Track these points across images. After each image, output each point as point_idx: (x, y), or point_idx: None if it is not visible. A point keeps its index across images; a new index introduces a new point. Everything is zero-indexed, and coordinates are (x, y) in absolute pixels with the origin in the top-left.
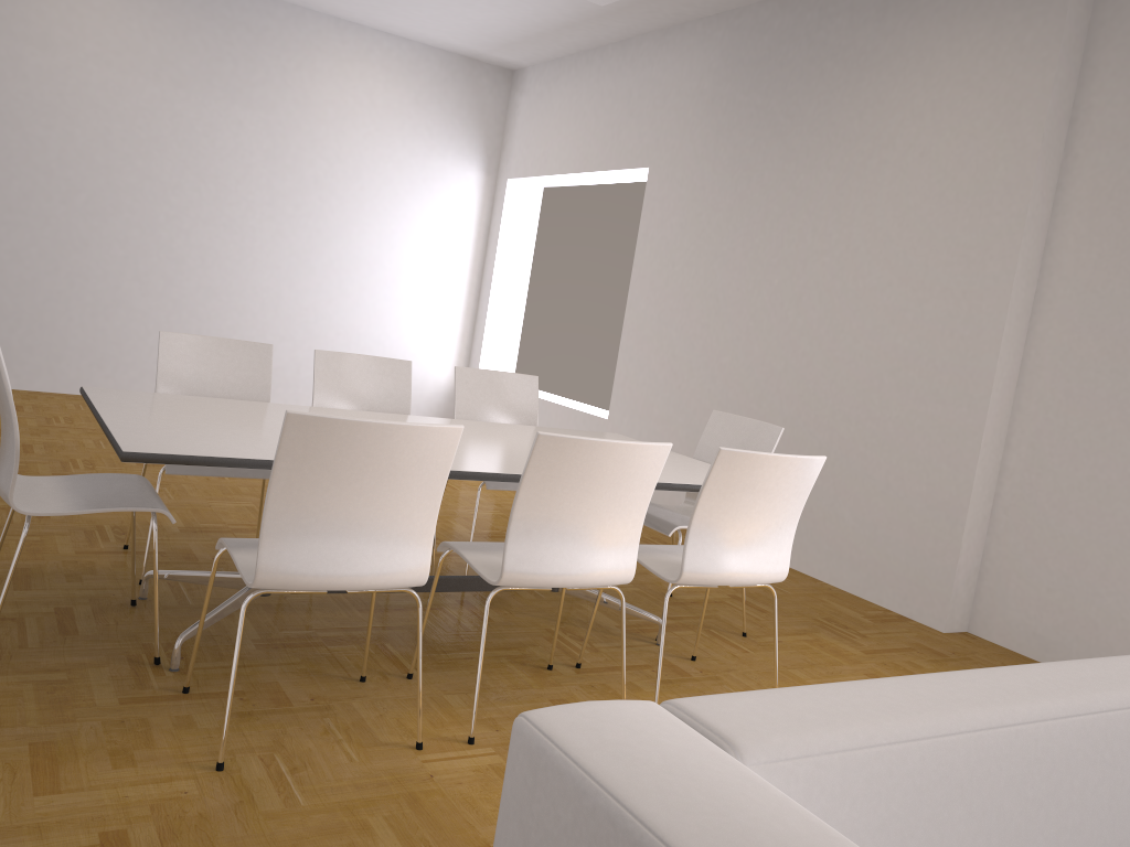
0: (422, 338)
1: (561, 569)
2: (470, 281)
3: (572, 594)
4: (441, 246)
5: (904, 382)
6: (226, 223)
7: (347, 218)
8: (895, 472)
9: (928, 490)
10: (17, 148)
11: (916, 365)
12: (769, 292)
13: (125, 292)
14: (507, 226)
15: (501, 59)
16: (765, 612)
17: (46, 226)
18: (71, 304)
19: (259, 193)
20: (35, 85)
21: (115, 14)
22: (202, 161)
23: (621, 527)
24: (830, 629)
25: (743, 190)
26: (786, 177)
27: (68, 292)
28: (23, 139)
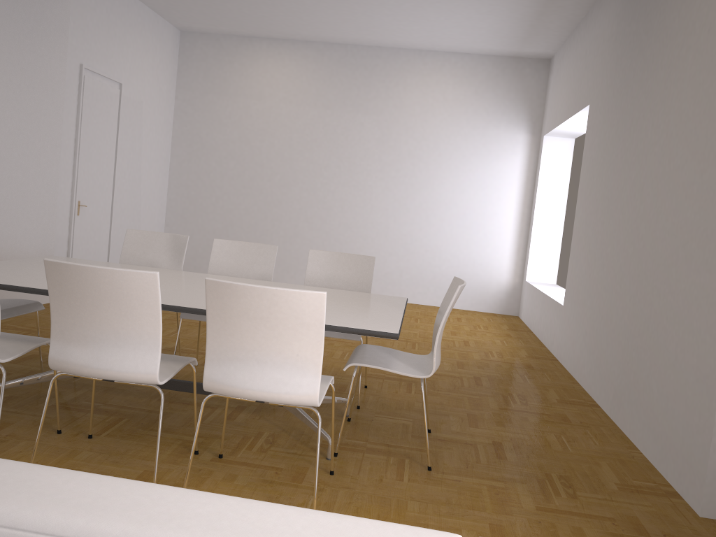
0: (486, 252)
1: (85, 363)
2: (522, 211)
3: (288, 410)
4: (498, 188)
5: (689, 254)
6: (355, 184)
7: (430, 175)
8: (680, 344)
9: (697, 362)
10: (247, 154)
11: (697, 236)
12: (629, 187)
13: (300, 229)
14: (544, 170)
15: (533, 52)
16: (500, 459)
17: (261, 194)
18: (273, 236)
19: (374, 165)
20: (255, 120)
21: (293, 75)
22: (340, 149)
23: (137, 337)
24: (545, 484)
25: (623, 104)
26: (642, 84)
27: (271, 230)
28: (250, 149)
